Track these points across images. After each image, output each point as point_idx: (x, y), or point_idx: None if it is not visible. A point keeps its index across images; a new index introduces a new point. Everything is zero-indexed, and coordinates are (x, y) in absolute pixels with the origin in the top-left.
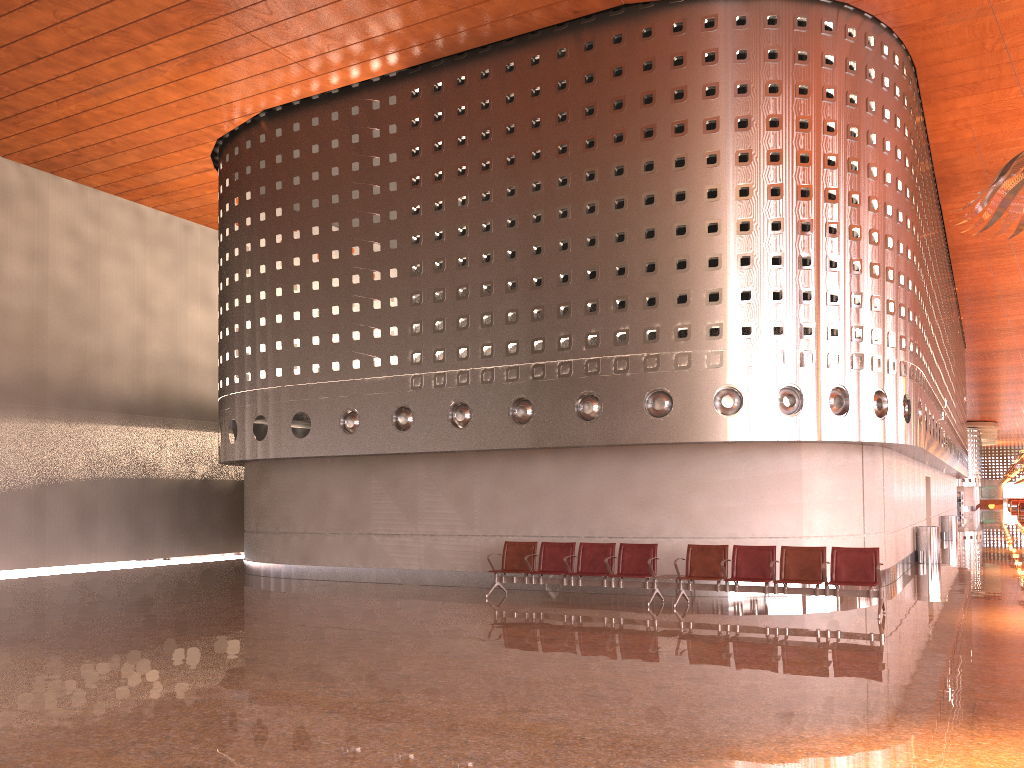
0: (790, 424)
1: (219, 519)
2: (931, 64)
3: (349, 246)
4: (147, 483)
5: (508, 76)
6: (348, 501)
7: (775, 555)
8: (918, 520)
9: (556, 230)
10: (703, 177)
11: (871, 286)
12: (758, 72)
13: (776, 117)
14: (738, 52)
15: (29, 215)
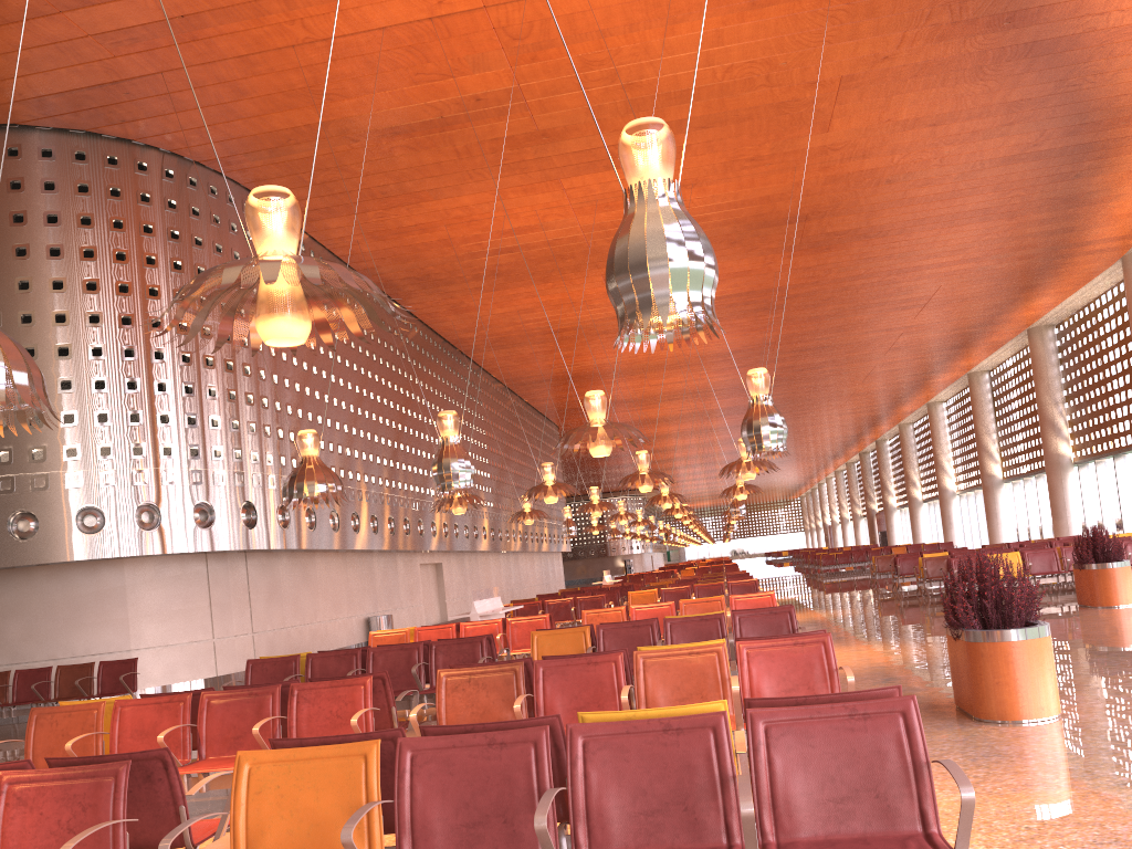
0: (92, 543)
1: None
2: None
3: None
4: None
5: None
6: None
7: (51, 675)
8: (389, 609)
9: None
10: None
11: (184, 404)
12: (35, 202)
13: (57, 246)
14: (12, 182)
15: None
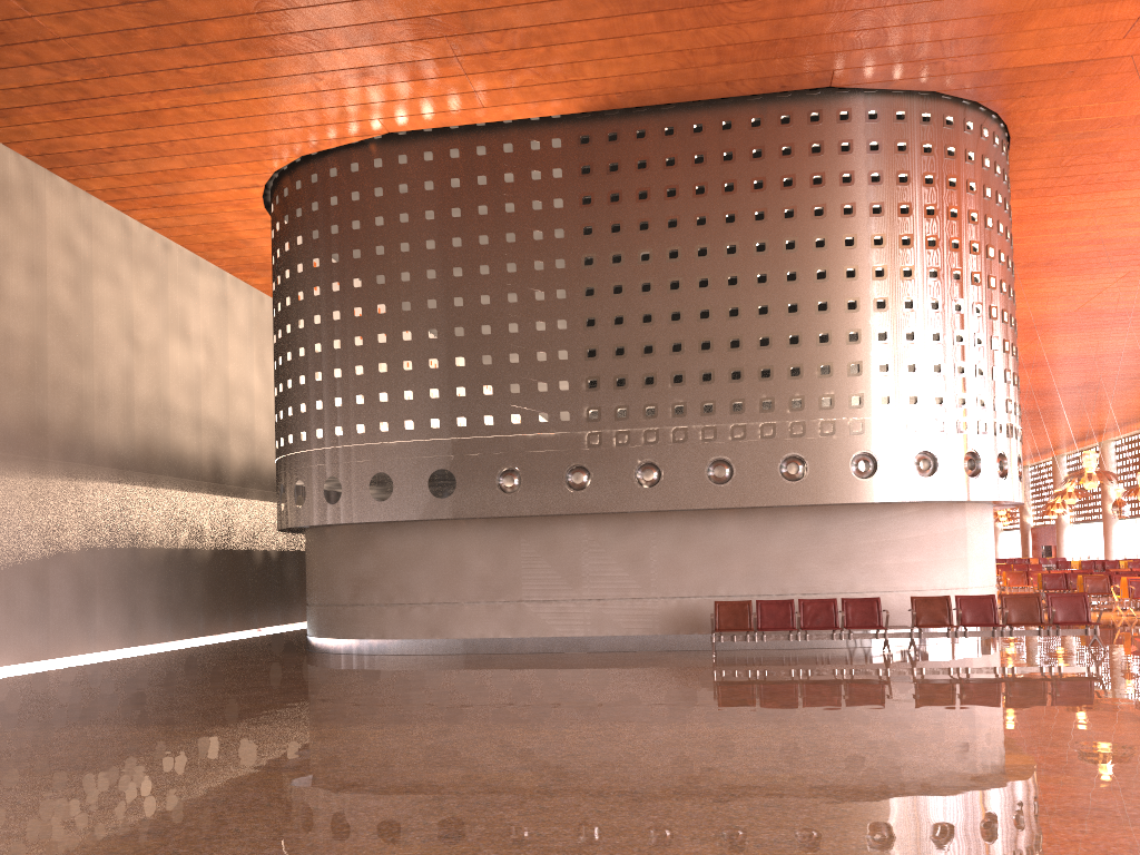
0: (973, 485)
1: (199, 596)
2: (1013, 170)
3: (504, 292)
4: (138, 553)
5: (696, 137)
6: (491, 566)
7: (996, 602)
8: None
9: (754, 294)
10: (899, 257)
11: (1012, 364)
12: (940, 166)
13: (955, 208)
14: (924, 146)
15: (28, 219)
